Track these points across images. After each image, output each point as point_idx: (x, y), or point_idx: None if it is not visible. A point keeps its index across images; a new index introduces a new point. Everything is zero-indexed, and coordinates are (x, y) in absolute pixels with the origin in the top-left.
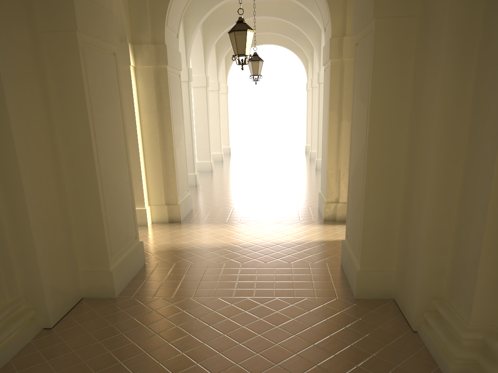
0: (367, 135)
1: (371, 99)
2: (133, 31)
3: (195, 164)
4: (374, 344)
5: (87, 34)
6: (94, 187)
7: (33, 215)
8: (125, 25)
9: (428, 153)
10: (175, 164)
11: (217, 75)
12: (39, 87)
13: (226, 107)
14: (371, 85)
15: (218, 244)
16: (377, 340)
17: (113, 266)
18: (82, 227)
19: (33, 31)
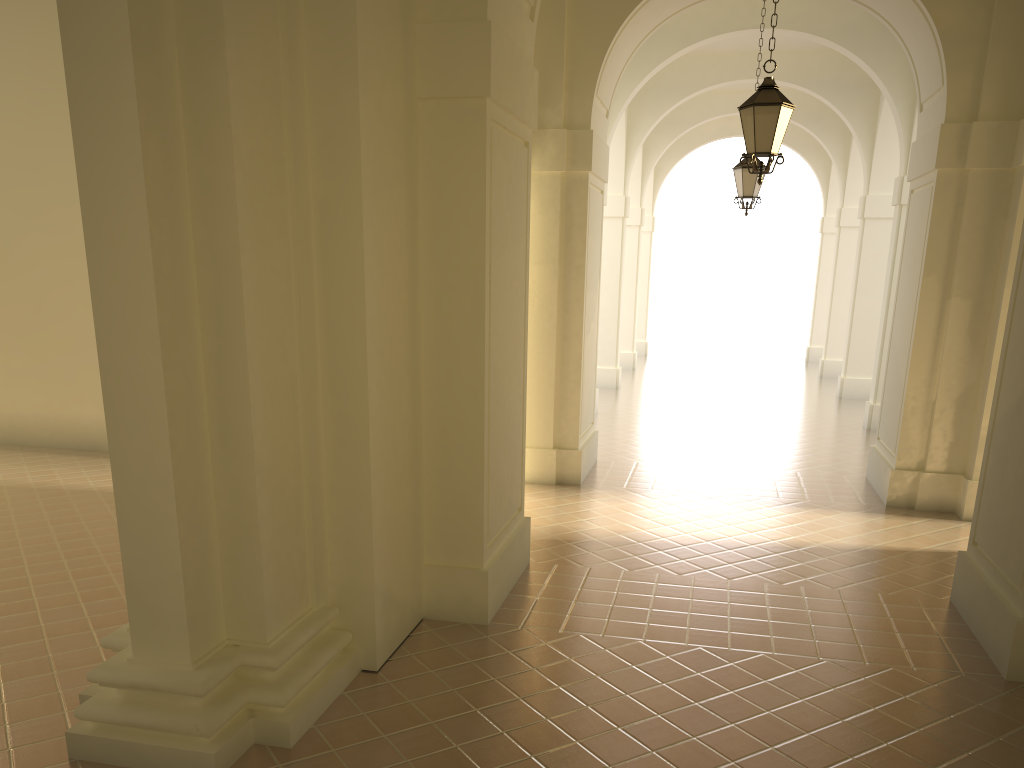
0: None
1: None
2: None
3: None
4: None
5: (499, 104)
6: (475, 401)
7: (375, 447)
8: None
9: None
10: (581, 369)
11: (640, 195)
12: (406, 203)
13: (648, 261)
14: None
15: (669, 536)
16: None
17: (487, 562)
18: (441, 479)
19: (409, 96)
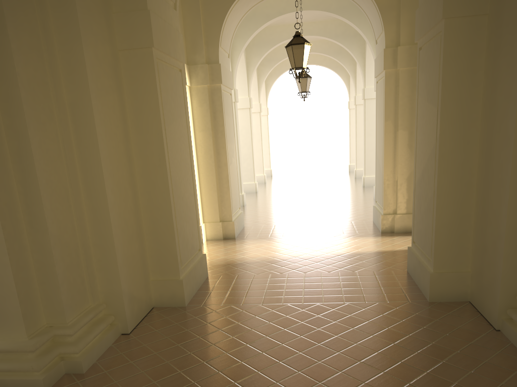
0: (438, 134)
1: (441, 98)
2: (188, 53)
3: (242, 184)
4: (457, 342)
5: (160, 50)
6: (166, 196)
7: (114, 222)
8: None
9: (506, 146)
10: (229, 181)
11: (258, 97)
12: (118, 102)
13: (267, 129)
14: (441, 85)
15: (277, 256)
16: (459, 338)
17: (182, 275)
18: (154, 237)
19: (113, 49)
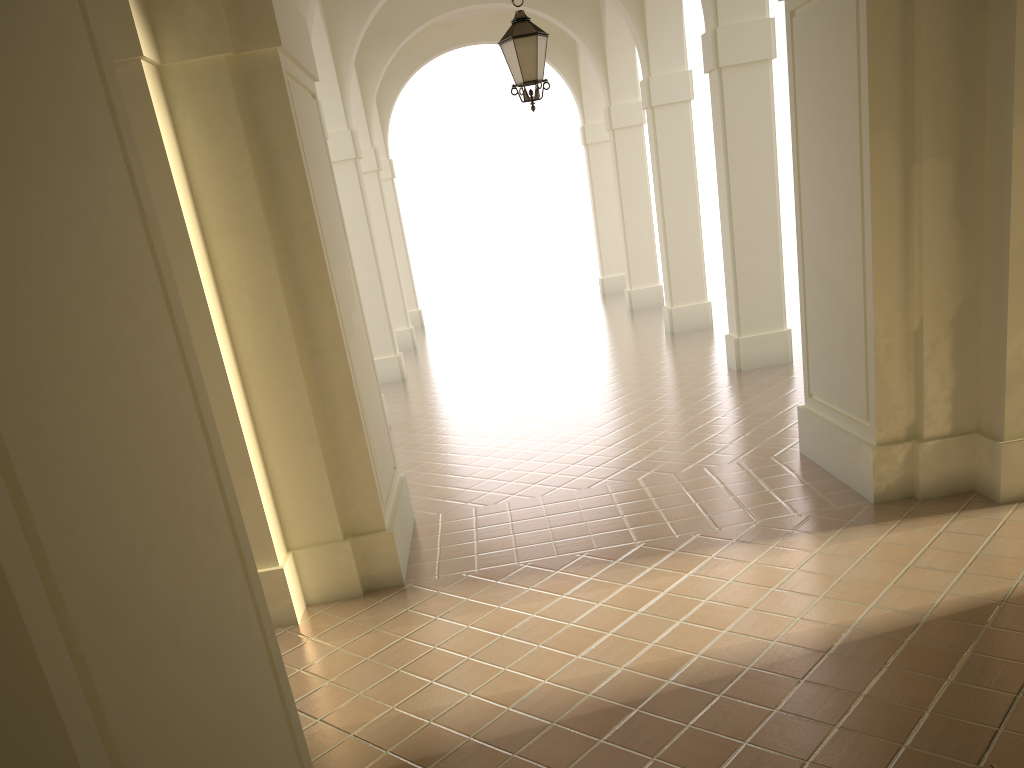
0: None
1: None
2: None
3: None
4: None
5: None
6: (34, 734)
7: None
8: None
9: None
10: (357, 399)
11: (368, 132)
12: None
13: (397, 214)
14: None
15: (599, 683)
16: None
17: None
18: None
19: None
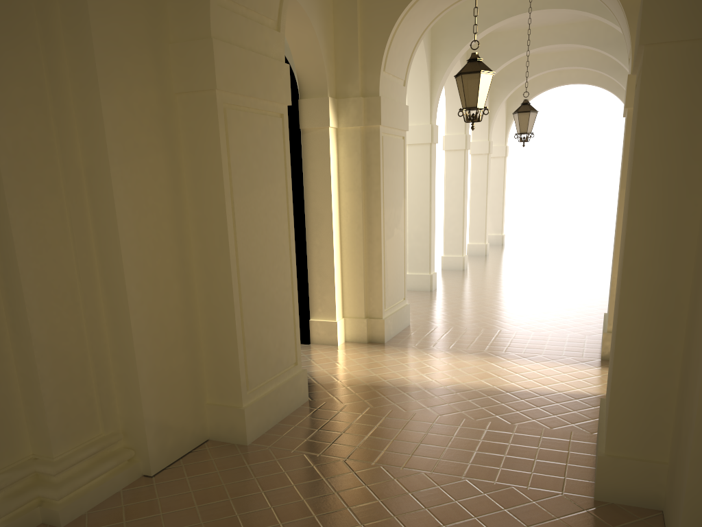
0: (625, 235)
1: (632, 177)
2: (338, 81)
3: (432, 260)
4: None
5: (233, 92)
6: (228, 294)
7: (138, 328)
8: (326, 74)
9: None
10: (382, 262)
11: (488, 132)
12: (165, 164)
13: (503, 177)
14: (633, 155)
15: (420, 381)
16: None
17: (248, 402)
18: (212, 346)
19: (164, 93)
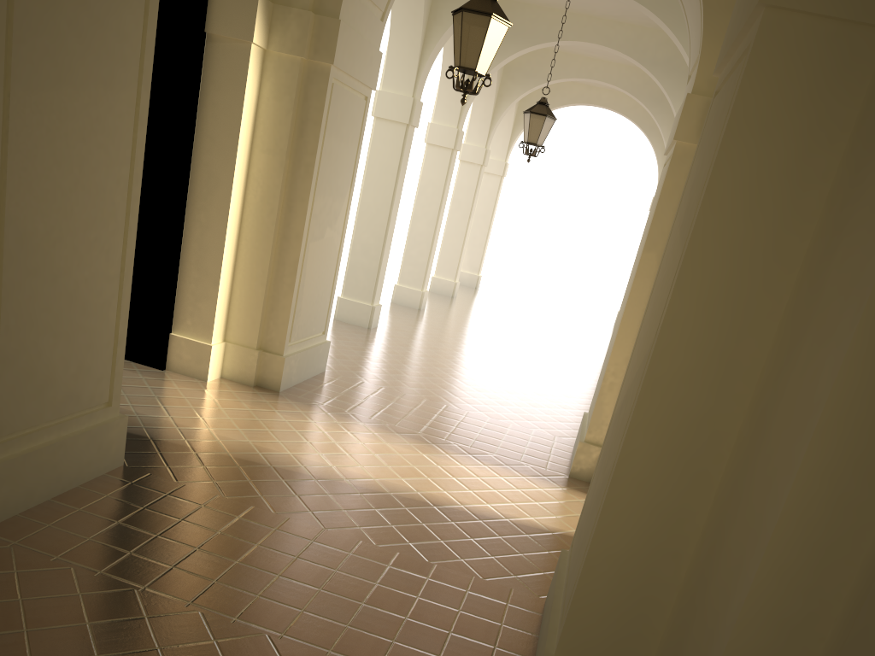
0: (660, 324)
1: (695, 230)
2: None
3: (378, 287)
4: None
5: None
6: None
7: None
8: None
9: (799, 429)
10: (297, 273)
11: (487, 137)
12: None
13: (494, 202)
14: (704, 193)
15: (313, 465)
16: None
17: None
18: None
19: None
